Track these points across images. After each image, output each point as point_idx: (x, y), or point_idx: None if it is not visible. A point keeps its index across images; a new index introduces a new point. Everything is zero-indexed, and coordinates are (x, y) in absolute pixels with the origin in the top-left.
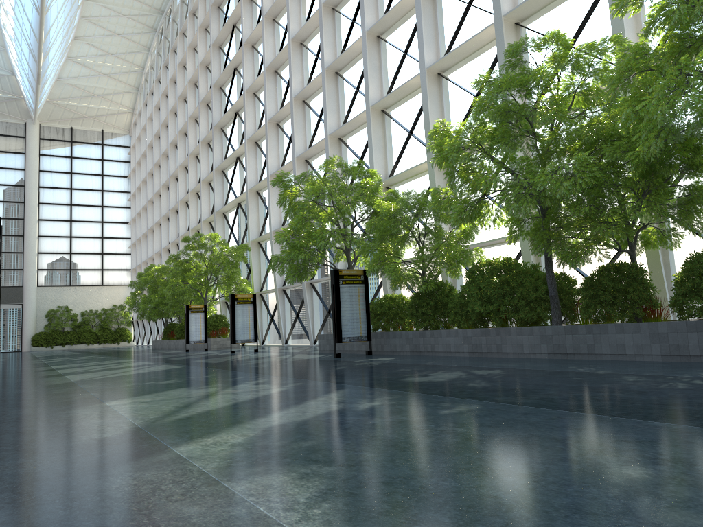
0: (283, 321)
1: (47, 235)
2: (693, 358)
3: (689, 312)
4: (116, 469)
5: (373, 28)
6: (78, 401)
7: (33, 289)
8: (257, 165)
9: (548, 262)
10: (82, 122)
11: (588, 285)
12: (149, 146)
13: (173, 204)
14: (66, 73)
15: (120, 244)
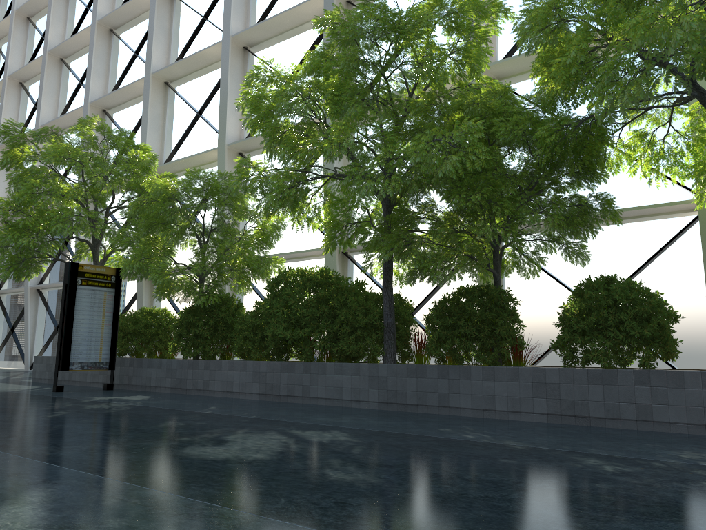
0: None
1: None
2: (594, 421)
3: (589, 357)
4: None
5: None
6: None
7: None
8: None
9: (388, 277)
10: None
11: (442, 311)
12: None
13: None
14: None
15: None
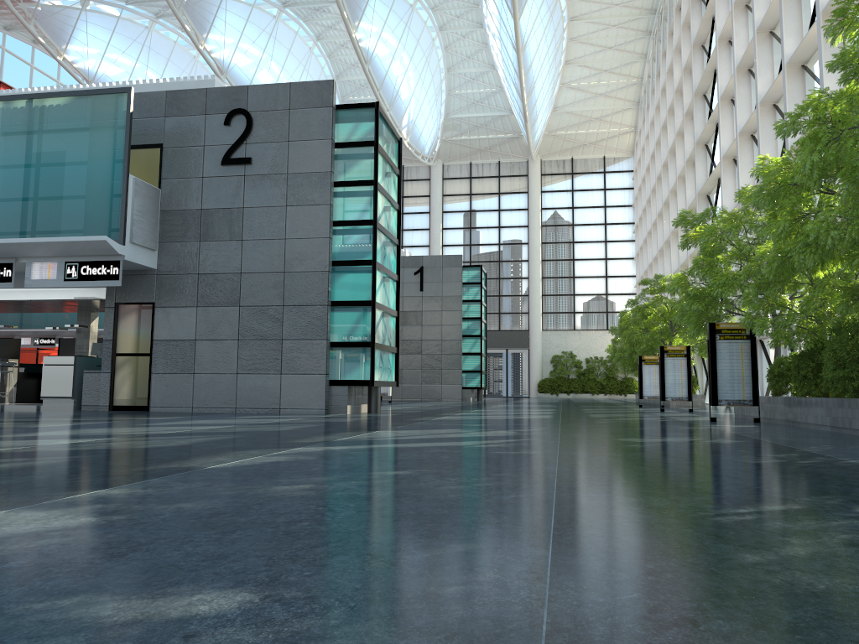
0: (760, 379)
1: (550, 276)
2: None
3: None
4: (252, 449)
5: (828, 7)
6: (373, 429)
7: (538, 333)
8: (736, 186)
9: None
10: (582, 150)
11: None
12: (647, 169)
13: (667, 236)
14: (561, 101)
15: (625, 283)
